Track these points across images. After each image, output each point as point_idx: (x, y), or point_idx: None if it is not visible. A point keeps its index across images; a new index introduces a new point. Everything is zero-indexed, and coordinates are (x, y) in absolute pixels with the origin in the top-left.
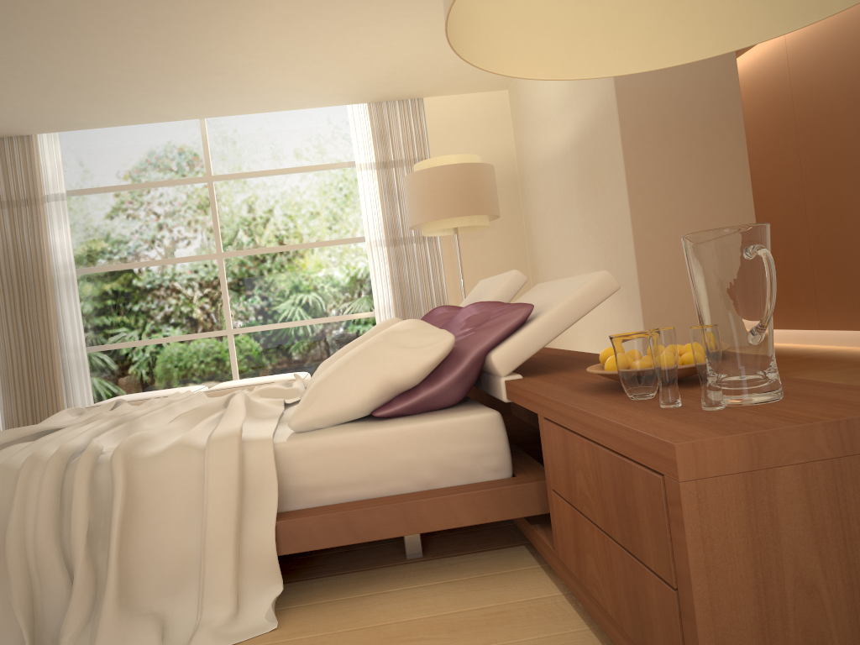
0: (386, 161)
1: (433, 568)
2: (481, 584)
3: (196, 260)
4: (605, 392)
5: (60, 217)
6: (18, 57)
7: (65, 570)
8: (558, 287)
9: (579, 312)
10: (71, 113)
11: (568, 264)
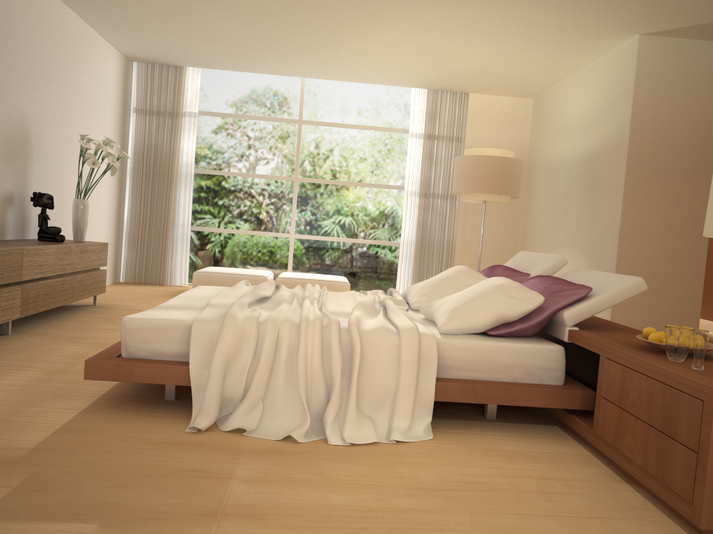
0: (432, 135)
1: (506, 426)
2: (540, 440)
3: (279, 179)
4: (648, 352)
5: (190, 130)
6: (211, 22)
7: (325, 383)
8: (602, 278)
9: (620, 299)
10: (220, 59)
11: (556, 241)
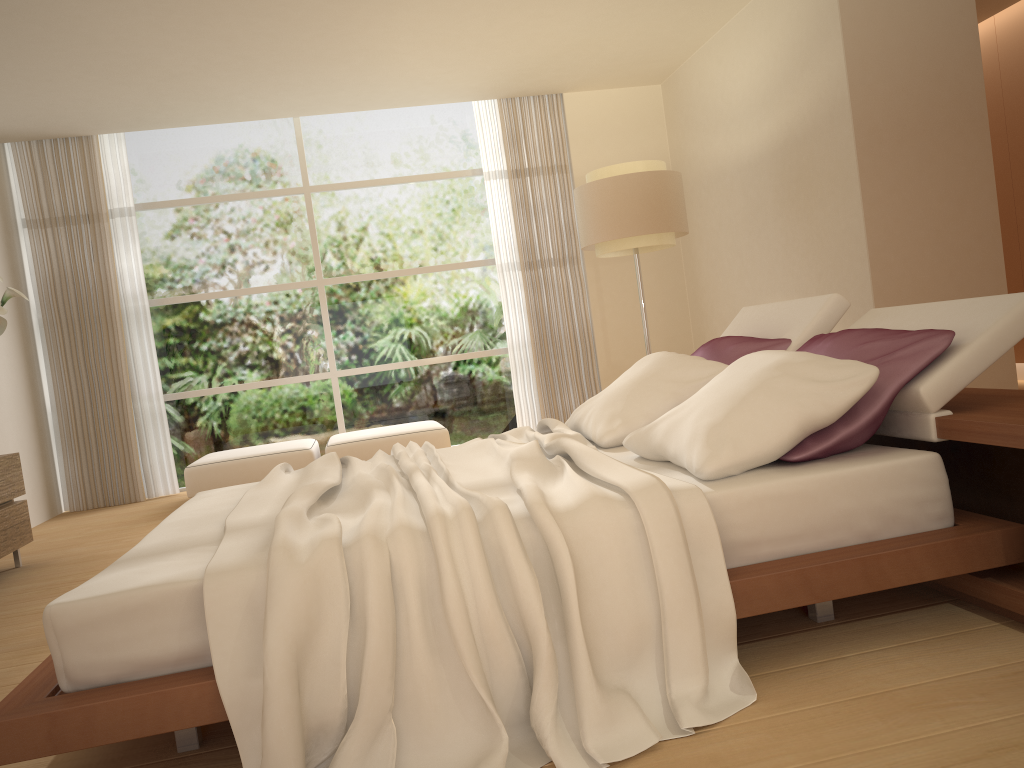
0: (520, 169)
1: (865, 630)
2: (952, 645)
3: (293, 289)
4: None
5: (127, 237)
6: (120, 39)
7: (515, 643)
8: (948, 312)
9: (1013, 339)
10: (152, 109)
11: (754, 290)
